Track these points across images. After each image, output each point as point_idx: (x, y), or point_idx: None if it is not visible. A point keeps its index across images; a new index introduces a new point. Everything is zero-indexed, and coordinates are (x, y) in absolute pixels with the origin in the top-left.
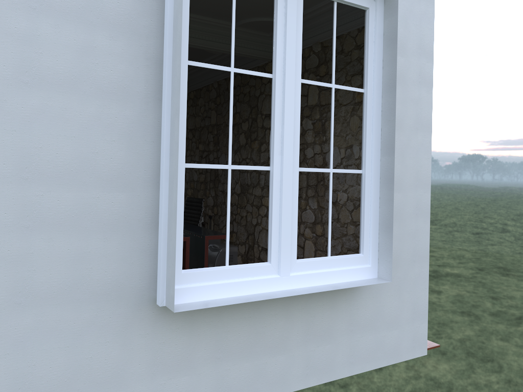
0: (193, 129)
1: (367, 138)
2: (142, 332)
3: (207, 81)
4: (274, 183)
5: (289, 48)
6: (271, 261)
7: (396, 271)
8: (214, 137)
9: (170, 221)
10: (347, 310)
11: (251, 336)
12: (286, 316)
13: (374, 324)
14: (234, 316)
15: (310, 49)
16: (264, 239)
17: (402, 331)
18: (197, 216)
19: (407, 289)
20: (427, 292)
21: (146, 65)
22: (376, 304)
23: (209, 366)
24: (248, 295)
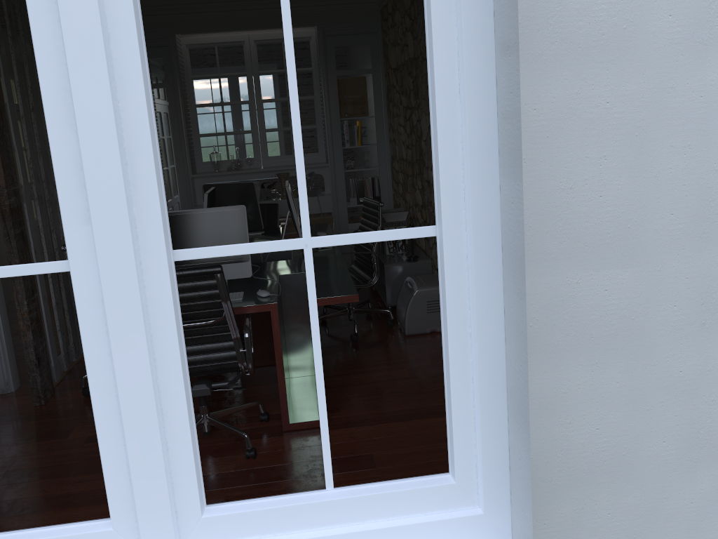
0: (396, 68)
1: (443, 118)
2: None
3: None
4: (80, 311)
5: None
6: (114, 521)
7: (619, 492)
8: (413, 82)
9: None
10: None
11: None
12: None
13: None
14: None
15: None
16: None
17: None
18: None
19: (666, 538)
20: None
21: None
22: None
23: None
24: None
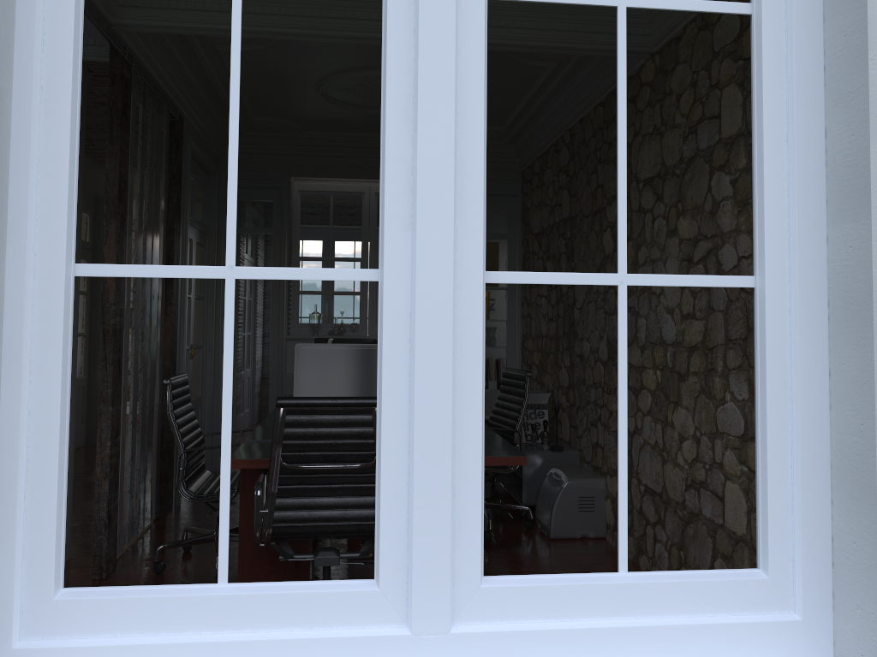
0: (540, 233)
1: (770, 164)
2: None
3: (553, 132)
4: (385, 322)
5: None
6: (381, 579)
7: None
8: (566, 244)
9: None
10: None
11: None
12: None
13: None
14: None
15: None
16: (648, 468)
17: None
18: (516, 408)
19: None
20: None
21: None
22: None
23: None
24: None
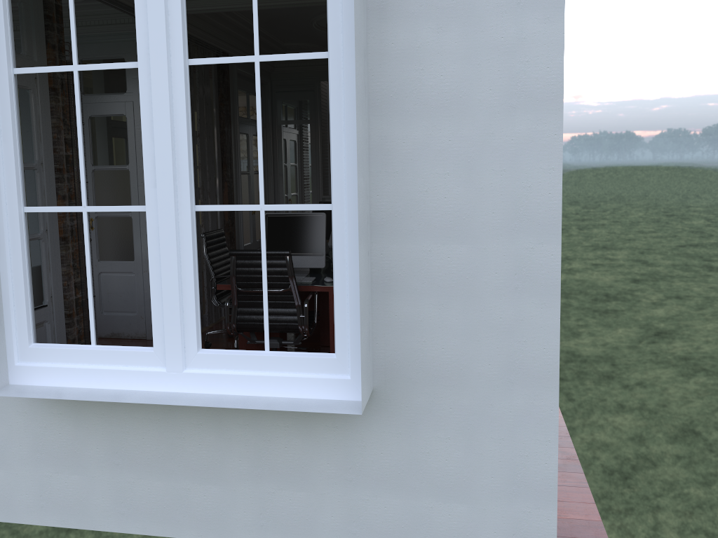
0: None
1: (335, 144)
2: (19, 409)
3: None
4: (148, 231)
5: (154, 13)
6: (154, 347)
7: (458, 395)
8: None
9: None
10: (338, 445)
11: (161, 446)
12: (218, 430)
13: (403, 482)
14: (133, 413)
15: None
16: None
17: (479, 509)
18: None
19: (491, 433)
20: (555, 450)
21: None
22: (407, 447)
23: (105, 471)
24: (113, 391)
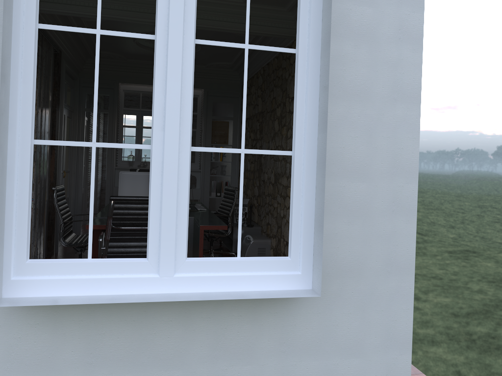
0: (248, 118)
1: (299, 110)
2: None
3: (255, 68)
4: (152, 164)
5: (175, 2)
6: (149, 257)
7: (357, 282)
8: (259, 125)
9: (2, 204)
10: (276, 326)
11: (134, 342)
12: (185, 324)
13: (320, 348)
14: (111, 317)
15: None
16: (287, 233)
17: (367, 360)
18: (230, 205)
19: (376, 307)
20: (411, 315)
21: (1, 33)
22: (323, 322)
23: (78, 371)
24: (111, 296)
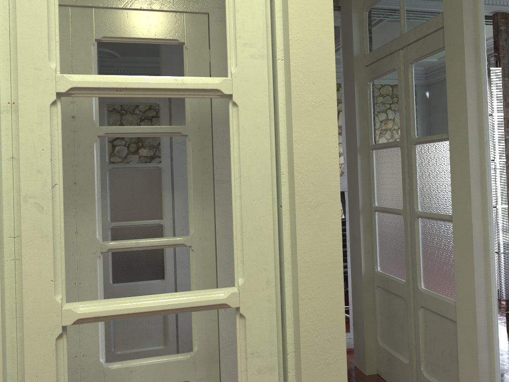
0: None
1: None
2: None
3: None
4: None
5: None
6: None
7: None
8: None
9: None
10: None
11: None
12: None
13: None
14: None
15: (339, 85)
16: None
17: None
18: None
19: None
20: None
21: None
22: None
23: None
24: None
